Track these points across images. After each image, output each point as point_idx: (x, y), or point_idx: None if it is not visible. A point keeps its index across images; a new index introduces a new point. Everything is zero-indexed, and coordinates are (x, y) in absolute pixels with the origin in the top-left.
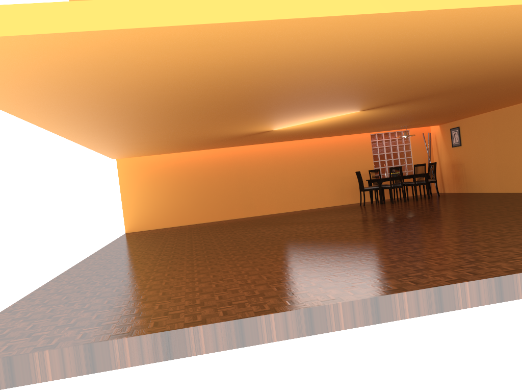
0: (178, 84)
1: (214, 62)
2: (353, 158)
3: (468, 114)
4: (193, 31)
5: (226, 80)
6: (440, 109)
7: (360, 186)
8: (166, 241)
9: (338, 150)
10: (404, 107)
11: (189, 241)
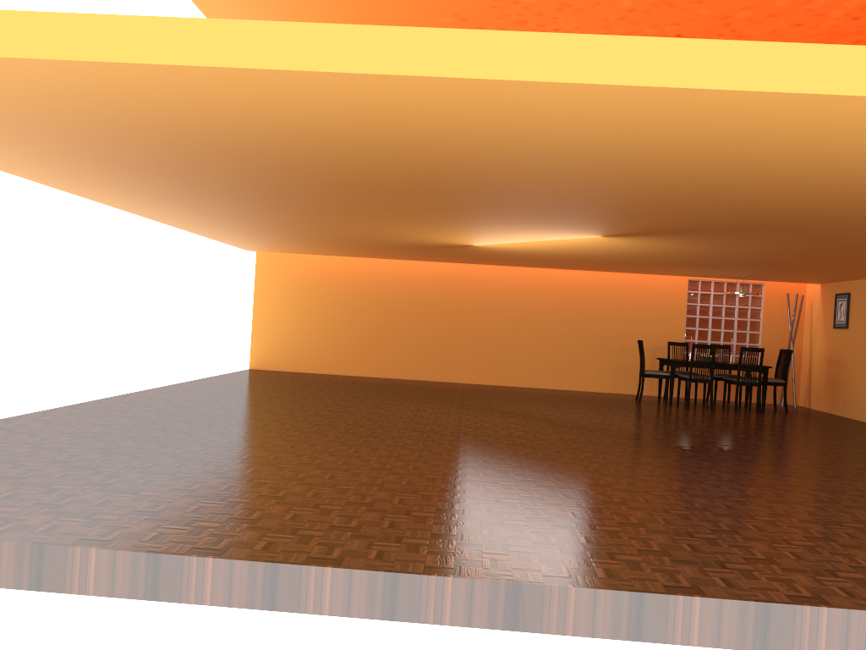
0: (177, 150)
1: (184, 122)
2: (648, 316)
3: (855, 272)
4: (70, 70)
5: (252, 153)
6: (778, 256)
7: (641, 366)
8: (262, 394)
9: (623, 297)
10: (689, 242)
11: (285, 402)
